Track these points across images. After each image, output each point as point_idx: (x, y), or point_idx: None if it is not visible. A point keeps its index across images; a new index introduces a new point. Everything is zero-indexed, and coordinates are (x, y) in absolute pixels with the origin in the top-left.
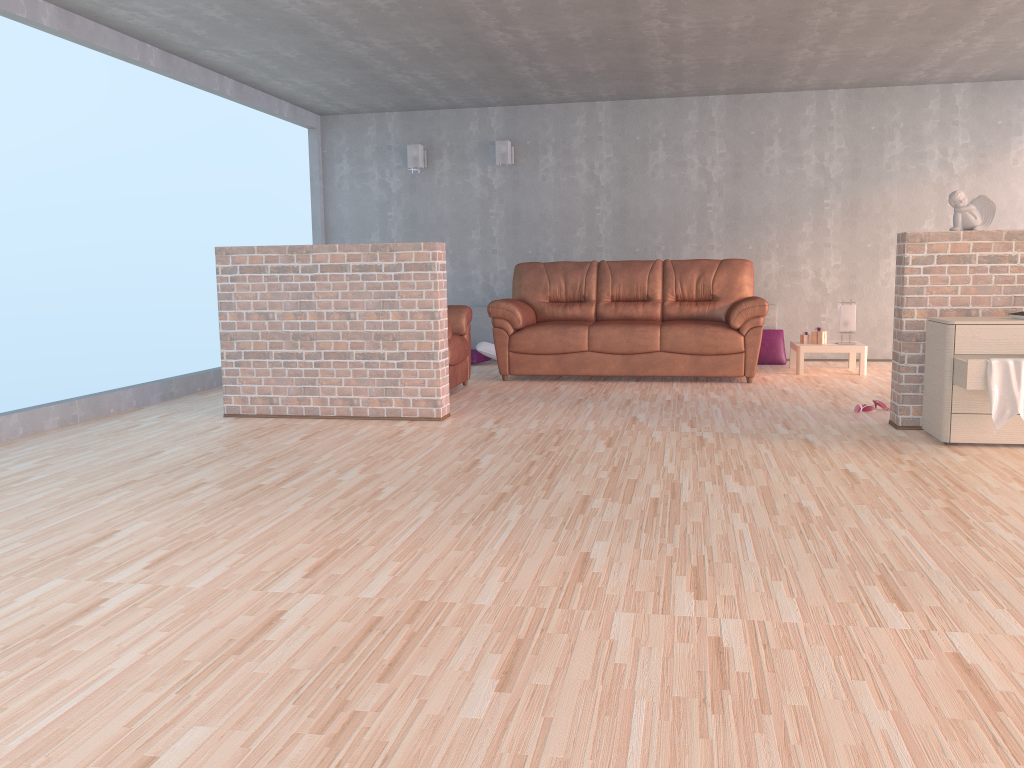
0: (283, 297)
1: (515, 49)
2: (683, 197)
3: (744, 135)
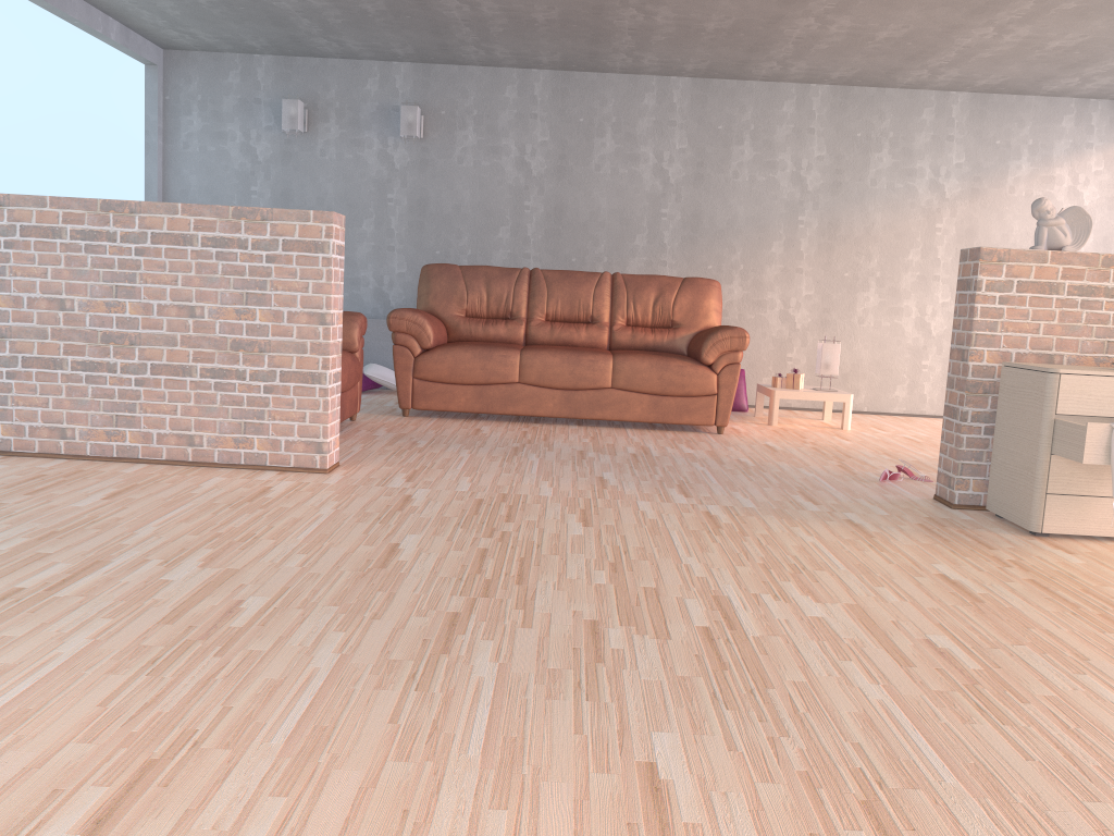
0: (90, 277)
1: None
2: (633, 199)
3: (710, 129)
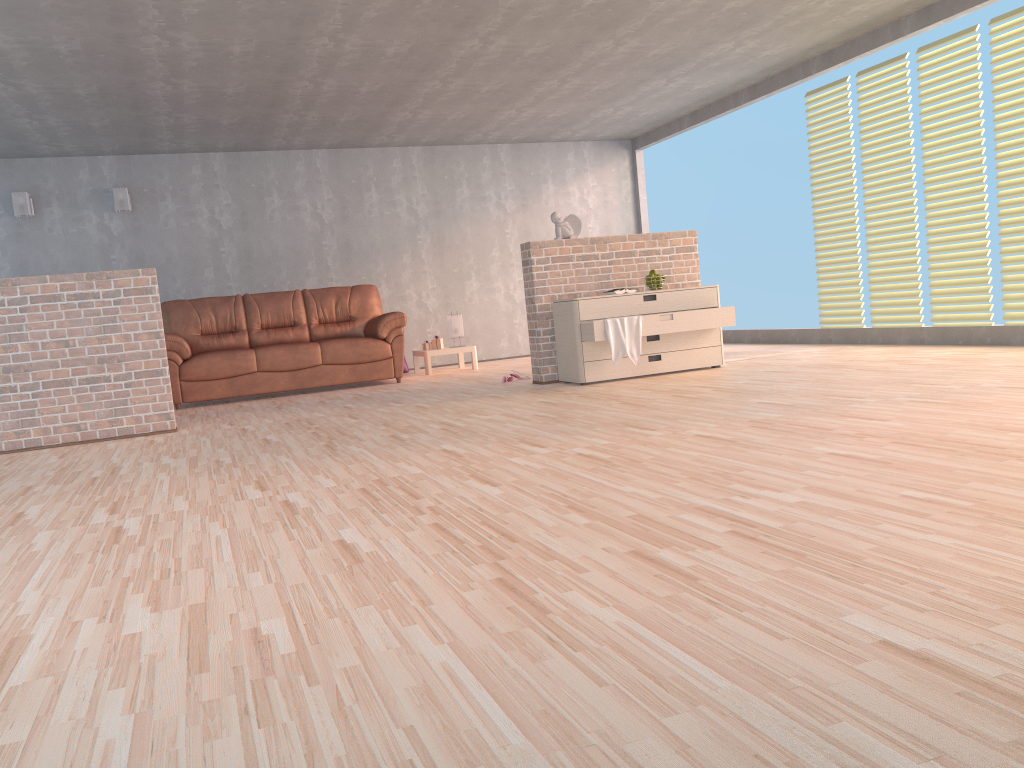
0: None
1: (166, 100)
2: (301, 237)
3: (346, 183)
